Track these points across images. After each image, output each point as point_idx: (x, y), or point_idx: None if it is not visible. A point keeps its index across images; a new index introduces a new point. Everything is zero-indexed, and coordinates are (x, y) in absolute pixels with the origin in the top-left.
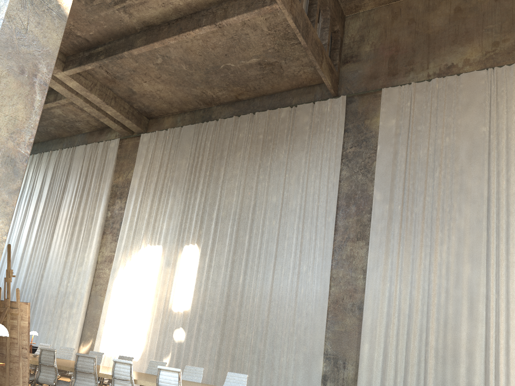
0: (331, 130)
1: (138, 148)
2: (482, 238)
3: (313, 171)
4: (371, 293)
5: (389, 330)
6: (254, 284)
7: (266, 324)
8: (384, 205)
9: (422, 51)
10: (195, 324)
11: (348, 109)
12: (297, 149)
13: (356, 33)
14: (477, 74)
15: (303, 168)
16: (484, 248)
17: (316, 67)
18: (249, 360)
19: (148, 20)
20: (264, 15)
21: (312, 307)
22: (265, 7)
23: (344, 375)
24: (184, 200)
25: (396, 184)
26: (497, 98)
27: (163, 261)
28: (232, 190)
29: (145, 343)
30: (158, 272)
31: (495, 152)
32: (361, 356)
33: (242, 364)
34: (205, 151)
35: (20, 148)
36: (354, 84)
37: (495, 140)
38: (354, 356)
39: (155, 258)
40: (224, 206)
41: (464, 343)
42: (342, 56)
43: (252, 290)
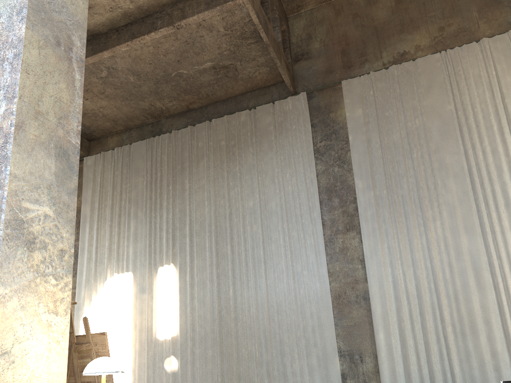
0: (298, 127)
1: (83, 172)
2: (472, 209)
3: (287, 170)
4: (375, 281)
5: (402, 314)
6: (246, 294)
7: (270, 333)
8: (368, 192)
9: (372, 42)
10: (188, 349)
11: (310, 105)
12: (266, 150)
13: (302, 32)
14: (432, 57)
15: (276, 168)
16: (476, 218)
17: (277, 64)
18: (258, 374)
19: (92, 28)
20: (221, 14)
21: (315, 307)
22: (228, 3)
23: (363, 369)
24: (149, 219)
25: (376, 170)
26: (455, 78)
27: (136, 288)
28: (201, 202)
29: (132, 381)
30: (132, 301)
31: (465, 127)
32: (379, 345)
33: (251, 380)
34: (163, 165)
35: (70, 137)
36: (310, 80)
37: (462, 116)
38: (370, 348)
39: (126, 286)
40: (196, 219)
41: (479, 312)
42: (292, 54)
43: (246, 301)
